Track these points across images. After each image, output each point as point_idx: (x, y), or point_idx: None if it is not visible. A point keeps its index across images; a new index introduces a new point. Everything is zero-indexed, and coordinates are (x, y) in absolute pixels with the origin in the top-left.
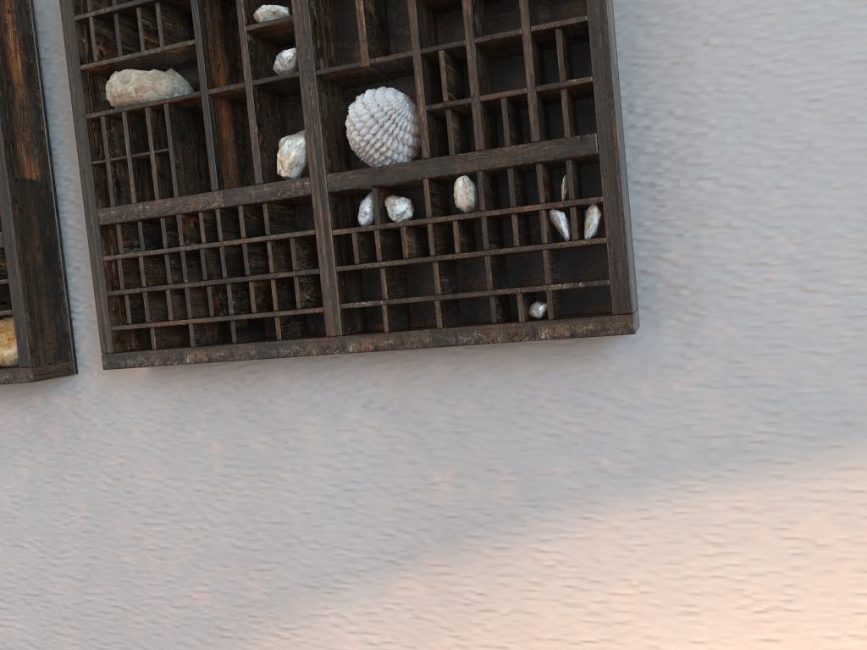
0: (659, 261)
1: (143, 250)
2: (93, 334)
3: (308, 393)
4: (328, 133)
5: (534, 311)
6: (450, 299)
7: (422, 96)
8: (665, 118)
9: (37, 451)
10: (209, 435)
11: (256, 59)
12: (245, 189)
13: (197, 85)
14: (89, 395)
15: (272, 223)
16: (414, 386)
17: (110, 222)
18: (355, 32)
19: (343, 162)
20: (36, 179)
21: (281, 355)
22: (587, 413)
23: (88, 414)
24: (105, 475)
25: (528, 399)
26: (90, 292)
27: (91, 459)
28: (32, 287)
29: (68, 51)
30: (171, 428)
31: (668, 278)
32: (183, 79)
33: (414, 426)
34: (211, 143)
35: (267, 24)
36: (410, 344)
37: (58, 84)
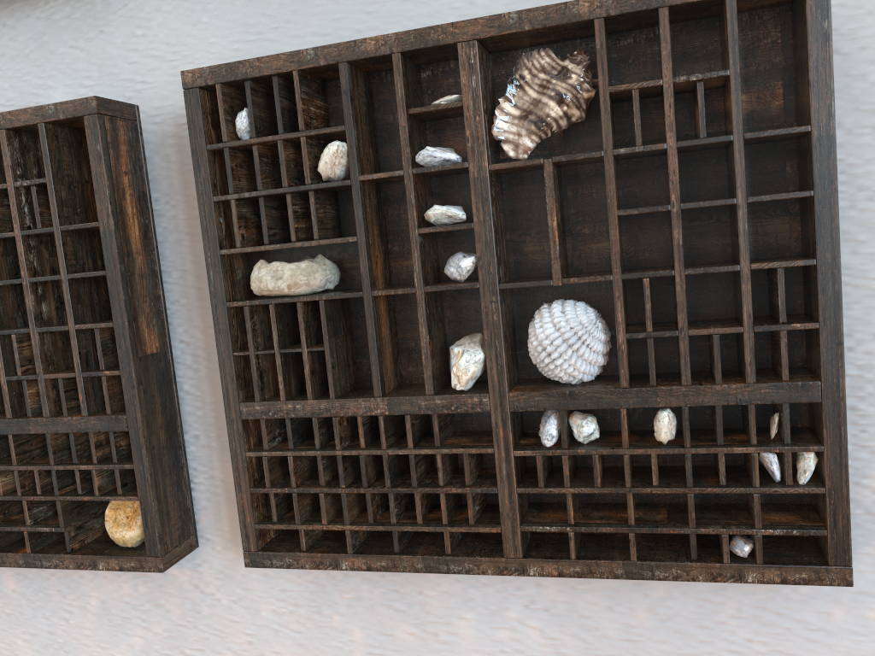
0: (857, 486)
1: (291, 448)
2: (215, 507)
3: (462, 588)
4: (506, 344)
5: (738, 550)
6: (646, 532)
7: (622, 323)
8: (870, 341)
9: (152, 621)
10: (349, 621)
11: (424, 260)
12: (414, 398)
13: (341, 263)
14: (211, 569)
15: (440, 433)
16: (581, 590)
17: (254, 417)
18: (526, 225)
19: (514, 366)
20: (156, 351)
21: (451, 571)
22: (773, 632)
23: (210, 588)
24: (230, 652)
25: (709, 613)
26: (211, 462)
27: (215, 634)
28: (158, 470)
29: (205, 233)
30: (306, 610)
31: (867, 505)
32: (332, 265)
33: (581, 631)
34: (374, 347)
35: (442, 230)
36: (599, 574)
37: (171, 238)
